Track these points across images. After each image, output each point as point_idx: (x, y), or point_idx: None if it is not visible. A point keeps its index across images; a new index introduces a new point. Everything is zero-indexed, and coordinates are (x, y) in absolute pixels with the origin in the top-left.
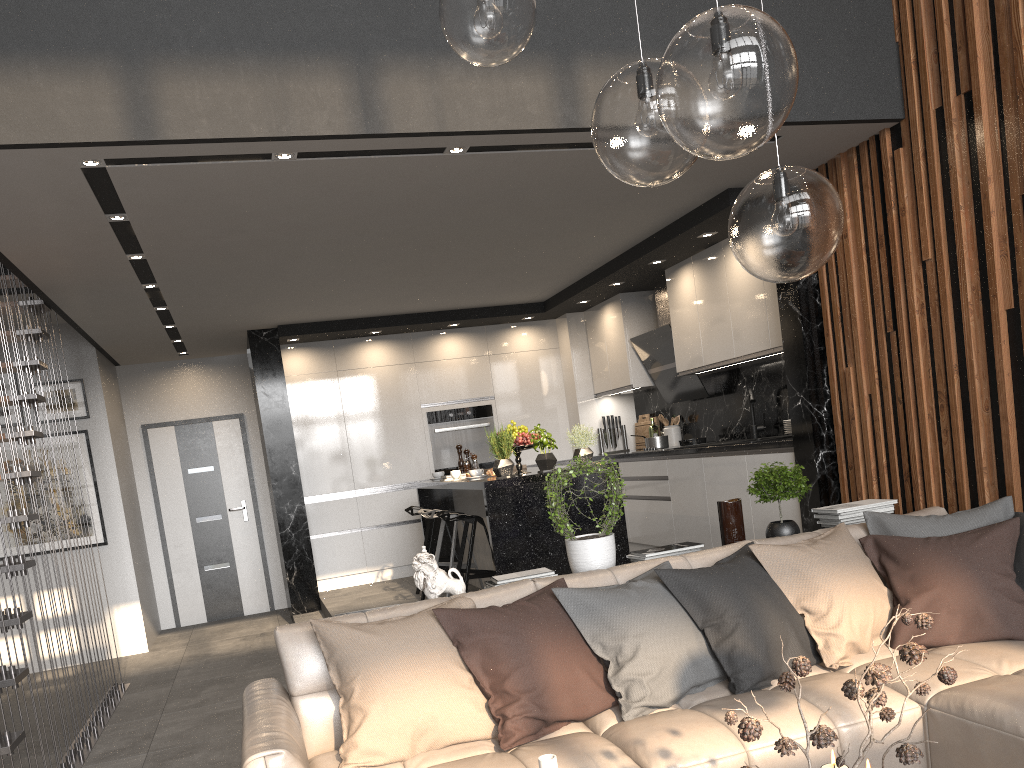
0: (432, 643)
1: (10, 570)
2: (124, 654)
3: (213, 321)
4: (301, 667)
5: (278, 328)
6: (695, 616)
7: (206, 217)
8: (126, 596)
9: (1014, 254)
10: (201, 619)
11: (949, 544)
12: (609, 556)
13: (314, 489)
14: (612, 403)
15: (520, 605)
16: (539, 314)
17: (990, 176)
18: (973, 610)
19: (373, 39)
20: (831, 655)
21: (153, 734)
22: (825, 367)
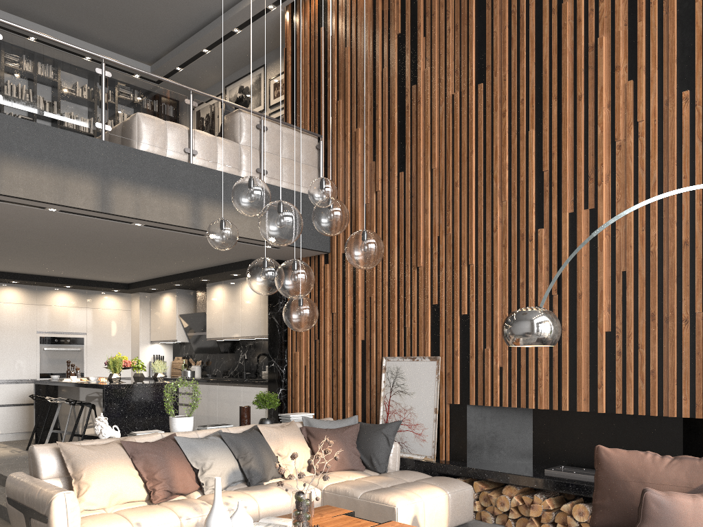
0: (120, 456)
1: None
2: None
3: None
4: (48, 465)
5: None
6: (235, 453)
7: None
8: None
9: (366, 318)
10: None
11: (334, 431)
12: (191, 426)
13: None
14: (160, 347)
15: (160, 442)
16: (124, 290)
17: (360, 286)
18: (341, 457)
19: (111, 170)
20: (287, 473)
21: None
22: (286, 349)
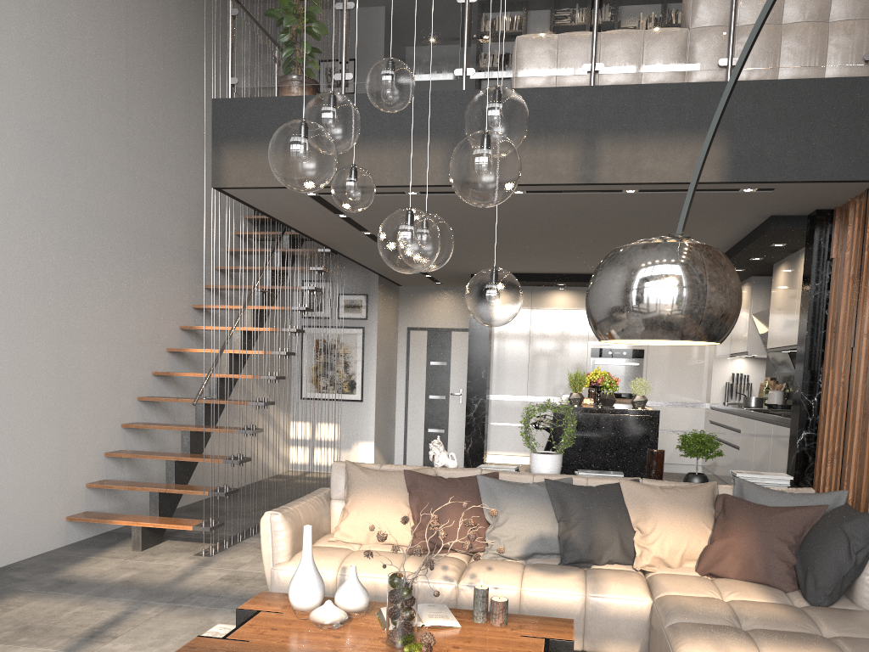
0: (395, 487)
1: (257, 404)
2: None
3: (442, 267)
4: (337, 484)
5: None
6: (557, 513)
7: None
8: (367, 437)
9: None
10: (419, 464)
11: (759, 511)
12: (551, 467)
13: (498, 390)
14: (745, 363)
15: (453, 479)
16: None
17: None
18: (749, 558)
19: None
20: (639, 561)
21: None
22: (822, 366)
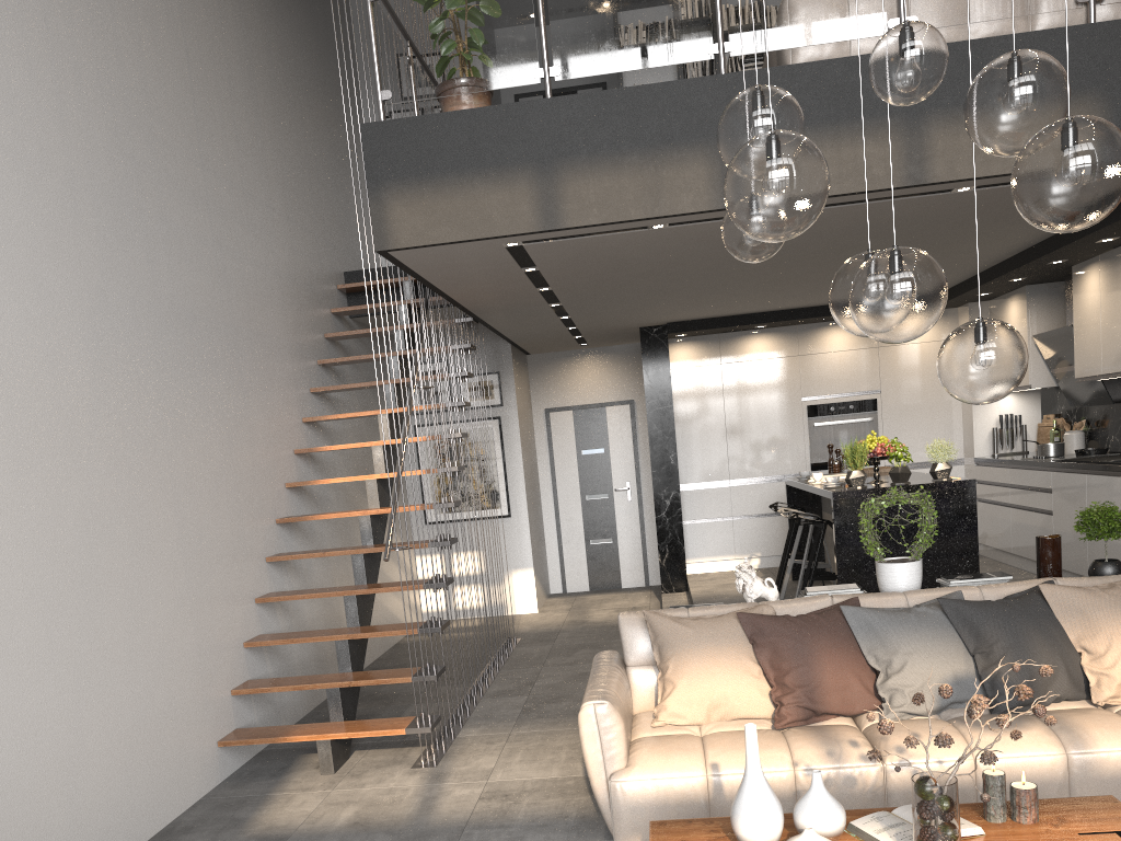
0: (732, 639)
1: (440, 545)
2: (518, 612)
3: (608, 323)
4: (634, 645)
5: (667, 325)
6: (968, 643)
7: (598, 263)
8: (522, 563)
9: None
10: (584, 587)
11: None
12: (913, 580)
13: (690, 477)
14: (1013, 400)
15: (810, 617)
16: None
17: None
18: None
19: None
20: (1100, 693)
21: (534, 682)
22: None
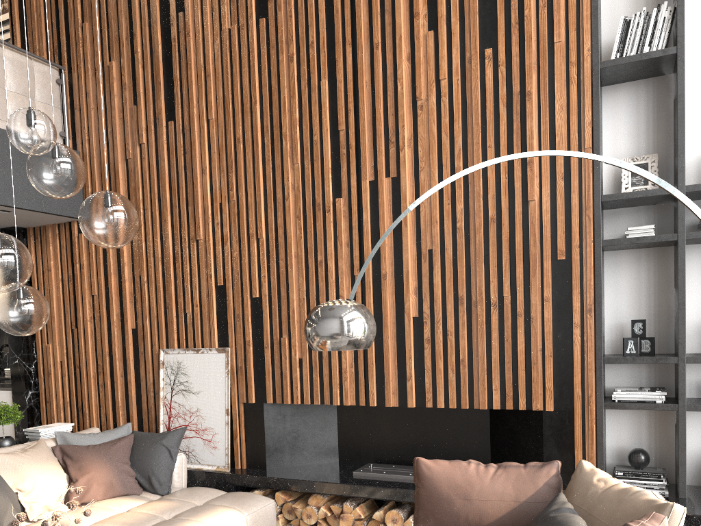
0: None
1: None
2: None
3: None
4: None
5: None
6: None
7: None
8: None
9: (136, 302)
10: None
11: (99, 448)
12: None
13: None
14: None
15: None
16: None
17: (126, 262)
18: (110, 482)
19: None
20: (33, 513)
21: None
22: (35, 341)
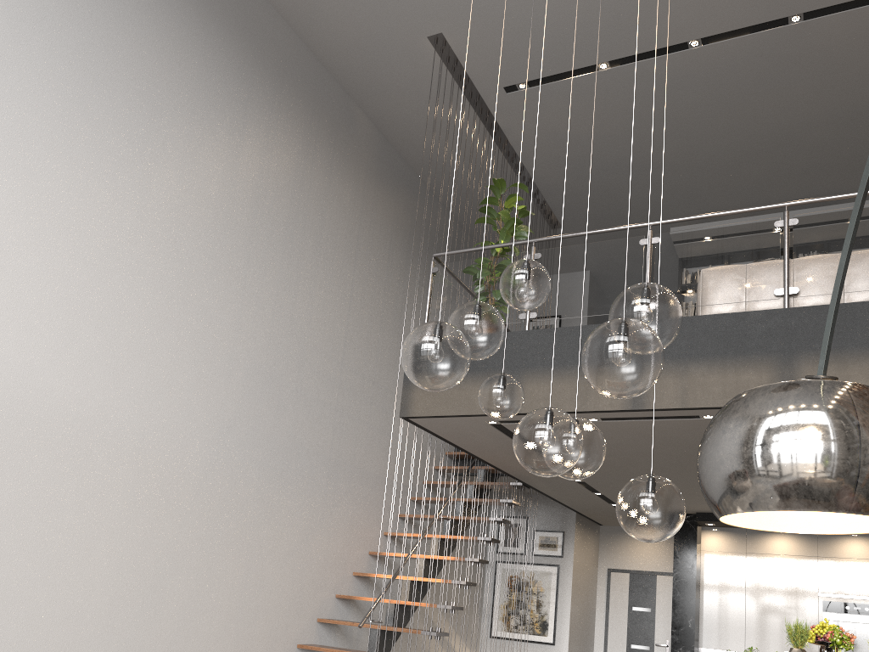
0: None
1: (429, 634)
2: None
3: None
4: None
5: (695, 514)
6: None
7: None
8: None
9: None
10: None
11: None
12: None
13: (709, 643)
14: None
15: None
16: None
17: None
18: None
19: None
20: None
21: None
22: None
